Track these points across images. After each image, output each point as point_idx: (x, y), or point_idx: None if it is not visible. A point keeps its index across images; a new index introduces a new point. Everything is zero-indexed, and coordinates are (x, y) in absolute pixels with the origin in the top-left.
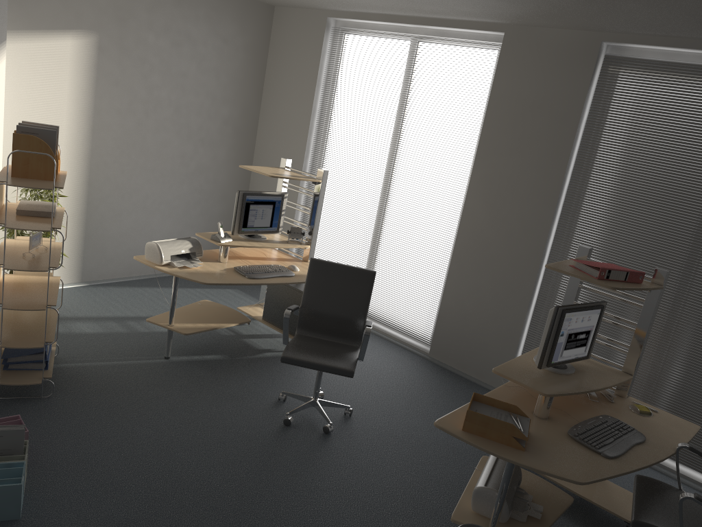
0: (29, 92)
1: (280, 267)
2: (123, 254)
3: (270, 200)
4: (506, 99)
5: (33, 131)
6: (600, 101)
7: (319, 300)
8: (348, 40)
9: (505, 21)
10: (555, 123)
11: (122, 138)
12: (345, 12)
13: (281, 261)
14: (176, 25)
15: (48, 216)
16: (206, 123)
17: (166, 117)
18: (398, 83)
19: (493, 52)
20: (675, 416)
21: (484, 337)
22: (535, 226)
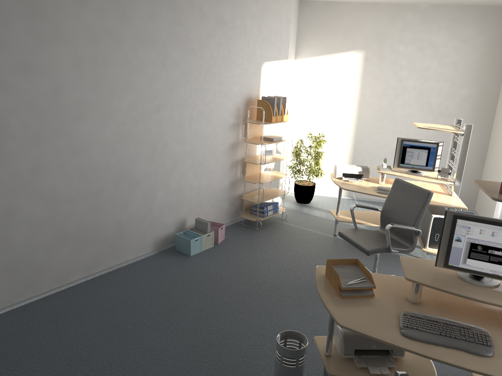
0: (324, 87)
1: None
2: None
3: (425, 146)
4: None
5: (267, 98)
6: None
7: (391, 207)
8: None
9: None
10: None
11: (378, 111)
12: None
13: None
14: (421, 36)
15: (271, 140)
16: (445, 101)
17: (411, 98)
18: None
19: None
20: None
21: None
22: None
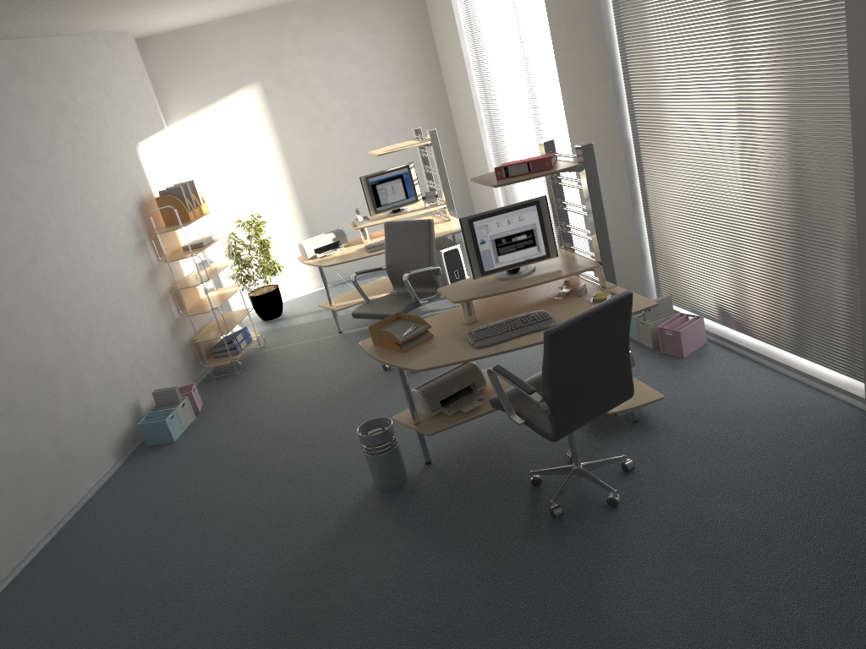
0: (227, 149)
1: None
2: None
3: (395, 174)
4: None
5: (168, 191)
6: None
7: (396, 258)
8: None
9: None
10: None
11: (314, 156)
12: None
13: None
14: (323, 40)
15: (200, 246)
16: (388, 113)
17: (347, 123)
18: (499, 6)
19: None
20: (642, 297)
21: (619, 253)
22: (609, 117)
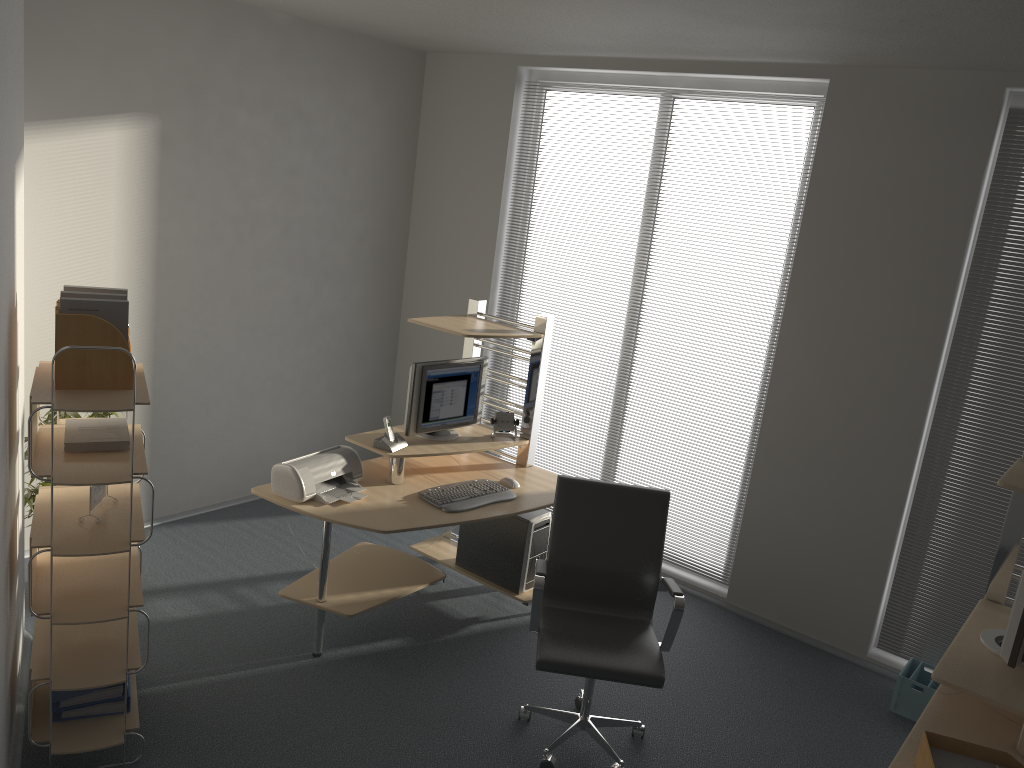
0: (54, 221)
1: (490, 485)
2: (212, 467)
3: (462, 372)
4: (839, 186)
5: (90, 306)
6: (1005, 183)
7: (579, 547)
8: (552, 101)
9: (834, 61)
10: (930, 222)
11: (203, 281)
12: (547, 57)
13: (485, 471)
14: (280, 93)
15: (119, 449)
16: (331, 245)
17: (271, 242)
18: (645, 166)
19: (806, 110)
20: None
21: (823, 572)
22: (904, 390)
